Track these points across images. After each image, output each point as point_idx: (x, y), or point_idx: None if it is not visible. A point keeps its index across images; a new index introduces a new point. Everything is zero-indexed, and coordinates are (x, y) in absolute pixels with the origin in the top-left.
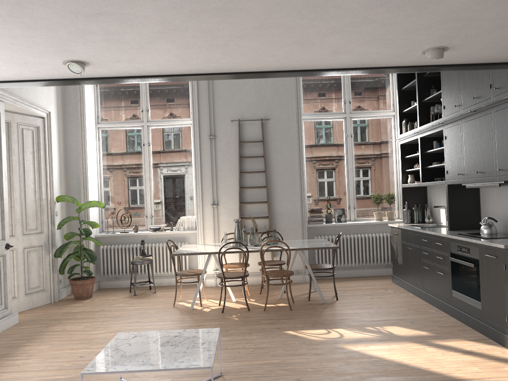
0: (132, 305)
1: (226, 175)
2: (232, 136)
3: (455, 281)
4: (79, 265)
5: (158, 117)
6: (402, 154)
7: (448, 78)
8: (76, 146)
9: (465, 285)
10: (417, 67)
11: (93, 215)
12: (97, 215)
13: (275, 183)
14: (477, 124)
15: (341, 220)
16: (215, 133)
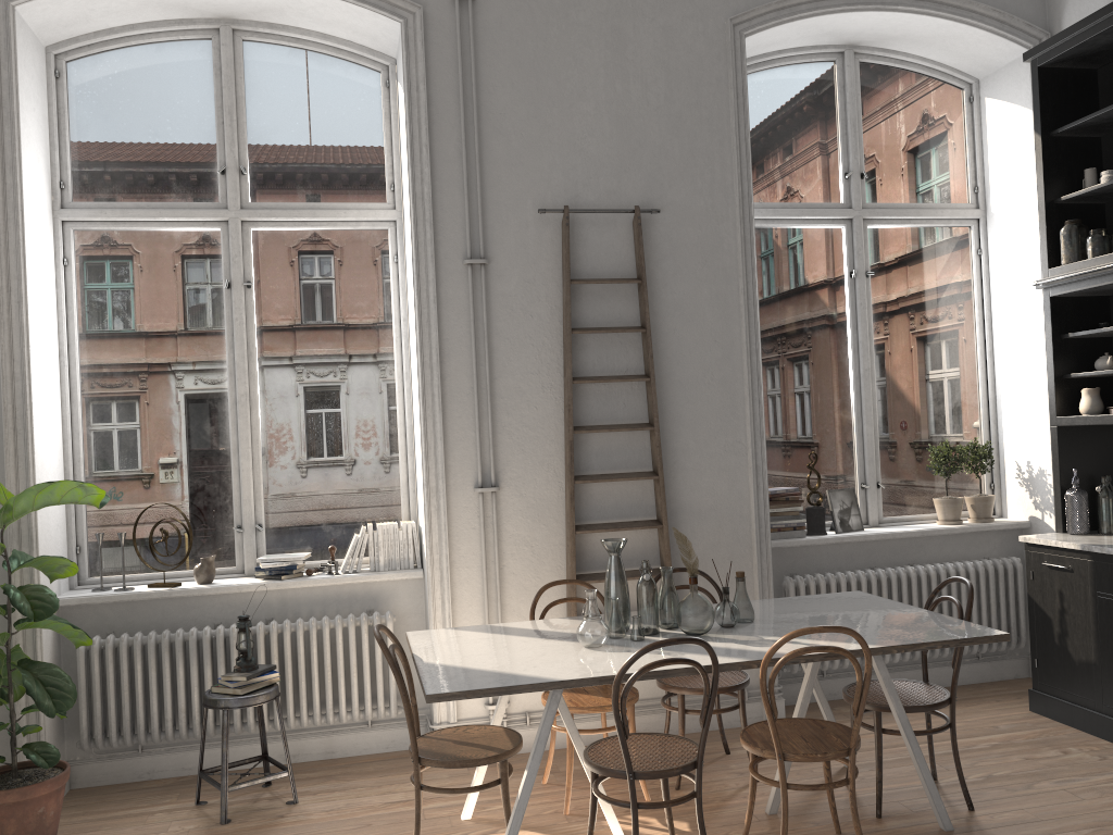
0: None
1: (525, 389)
2: (543, 262)
3: None
4: (5, 728)
5: (280, 196)
6: (1055, 325)
7: None
8: None
9: None
10: None
11: (49, 530)
12: (63, 526)
13: (677, 414)
14: None
15: (849, 525)
16: (487, 250)
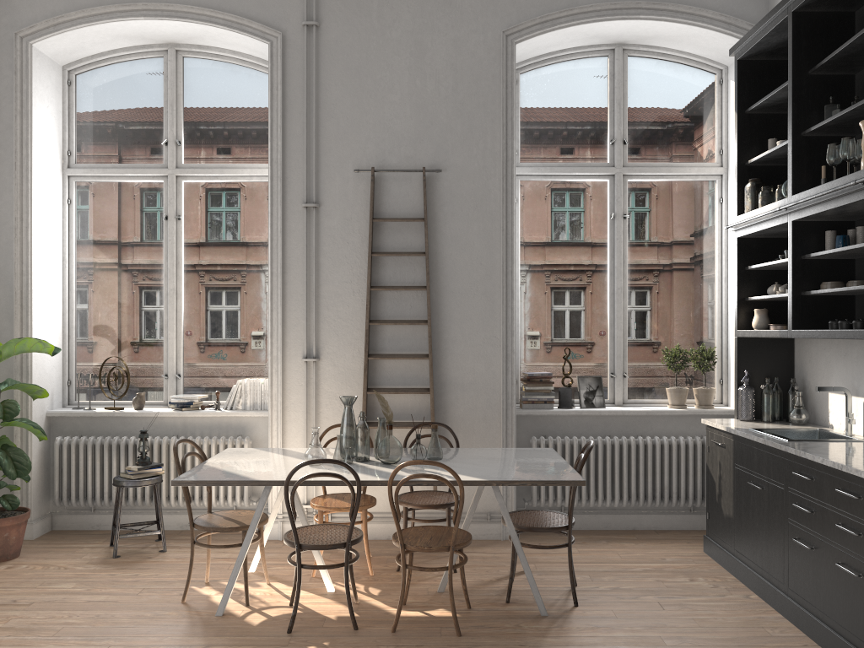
0: (91, 589)
1: (341, 293)
2: (358, 206)
3: None
4: None
5: (202, 160)
6: (740, 260)
7: None
8: (9, 214)
9: None
10: None
11: (44, 368)
12: (59, 367)
13: (449, 314)
14: None
15: (593, 402)
16: (319, 197)
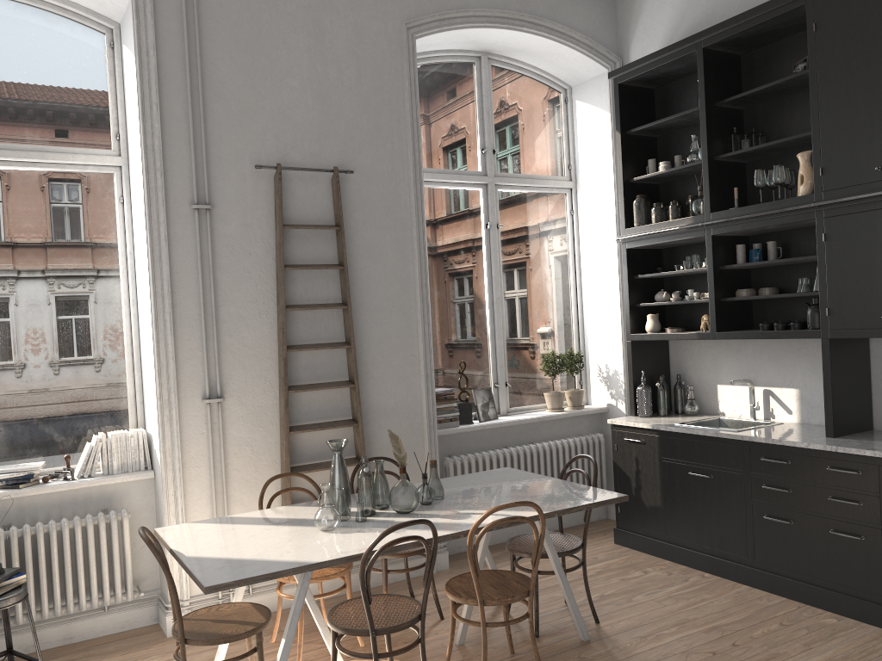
0: None
1: (245, 315)
2: (259, 209)
3: None
4: None
5: (9, 138)
6: (629, 269)
7: (843, 107)
8: None
9: None
10: None
11: None
12: None
13: (367, 334)
14: None
15: (488, 415)
16: (211, 197)
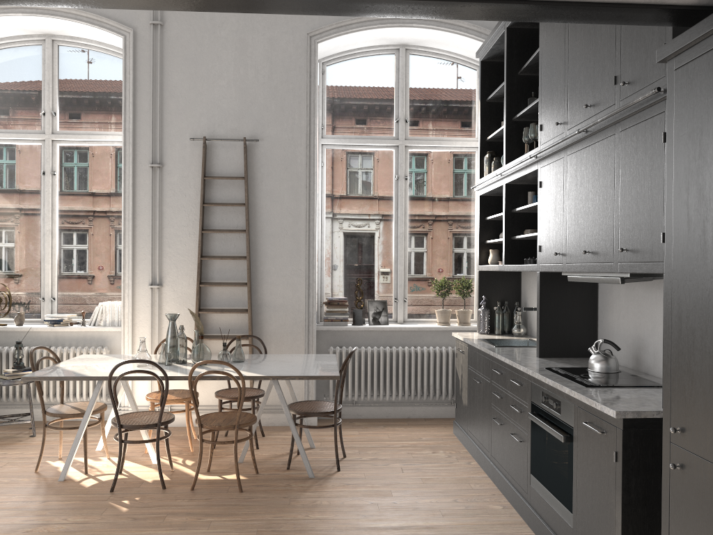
0: None
1: (179, 234)
2: (193, 166)
3: (536, 459)
4: None
5: (73, 127)
6: (481, 212)
7: (549, 71)
8: None
9: (550, 472)
10: (426, 1)
11: None
12: None
13: (264, 252)
14: (591, 157)
15: (379, 321)
16: (163, 159)
